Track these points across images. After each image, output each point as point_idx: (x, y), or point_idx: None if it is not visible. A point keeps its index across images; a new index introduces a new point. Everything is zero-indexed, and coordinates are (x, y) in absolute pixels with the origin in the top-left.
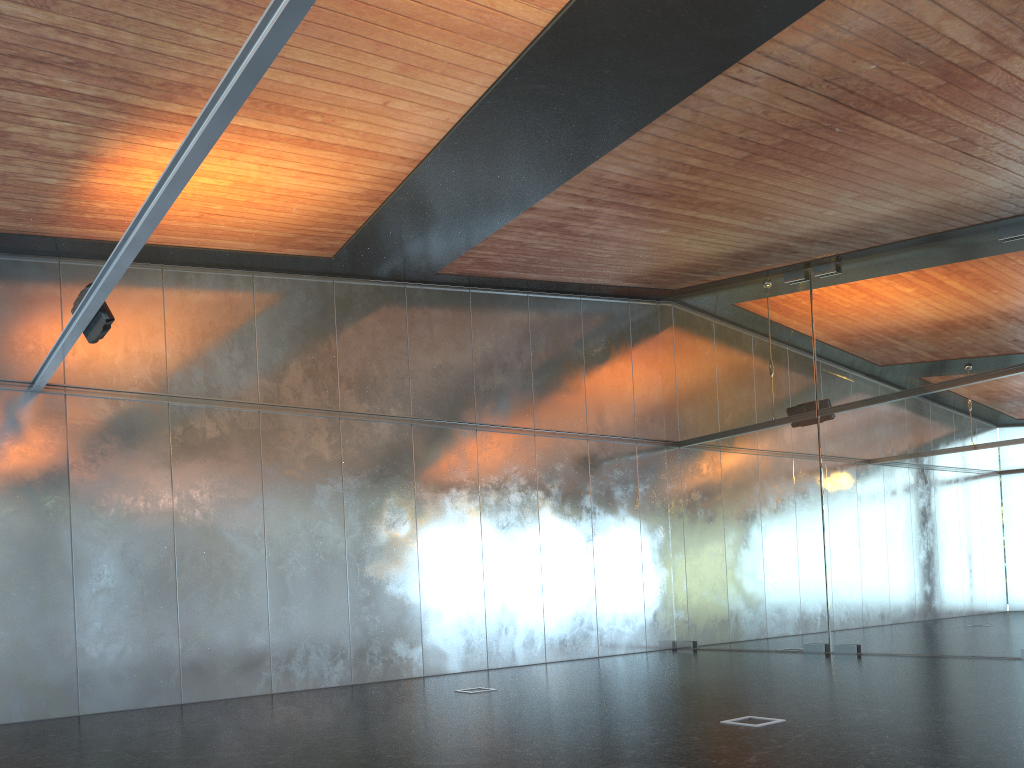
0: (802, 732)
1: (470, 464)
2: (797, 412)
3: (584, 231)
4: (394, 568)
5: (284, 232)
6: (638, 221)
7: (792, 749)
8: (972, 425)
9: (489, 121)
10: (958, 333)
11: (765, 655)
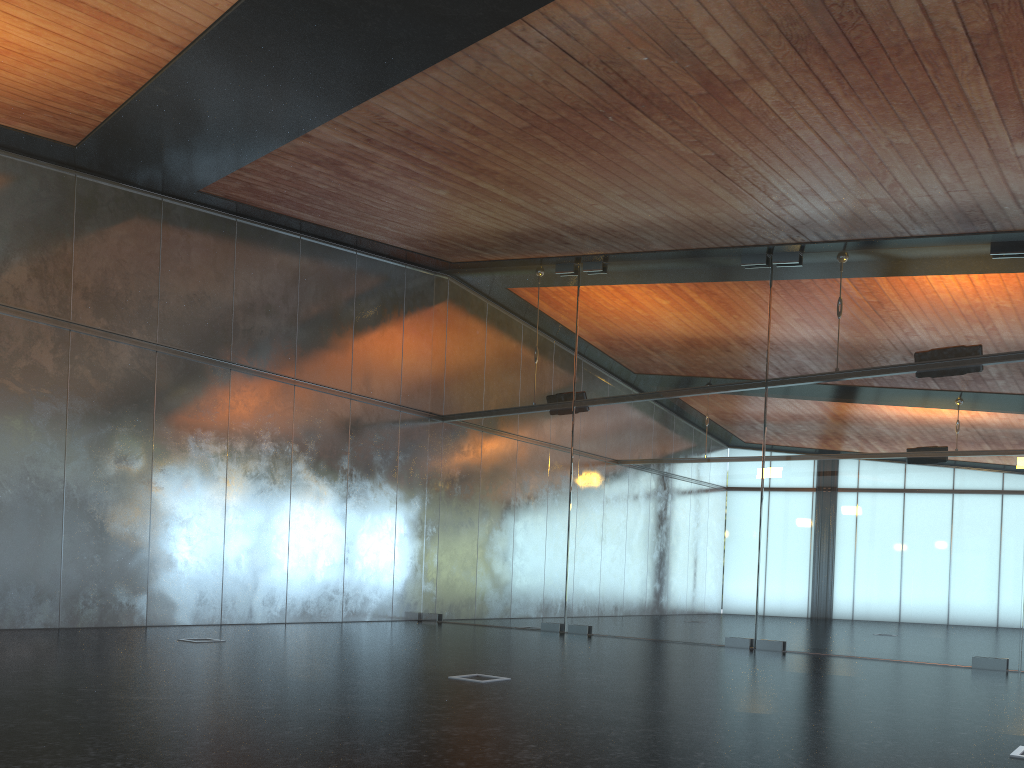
0: (524, 688)
1: (220, 405)
2: (556, 400)
3: (362, 175)
4: (122, 505)
5: (15, 100)
6: (418, 176)
7: (511, 700)
8: (704, 431)
9: (263, 19)
10: (701, 345)
11: (505, 630)
